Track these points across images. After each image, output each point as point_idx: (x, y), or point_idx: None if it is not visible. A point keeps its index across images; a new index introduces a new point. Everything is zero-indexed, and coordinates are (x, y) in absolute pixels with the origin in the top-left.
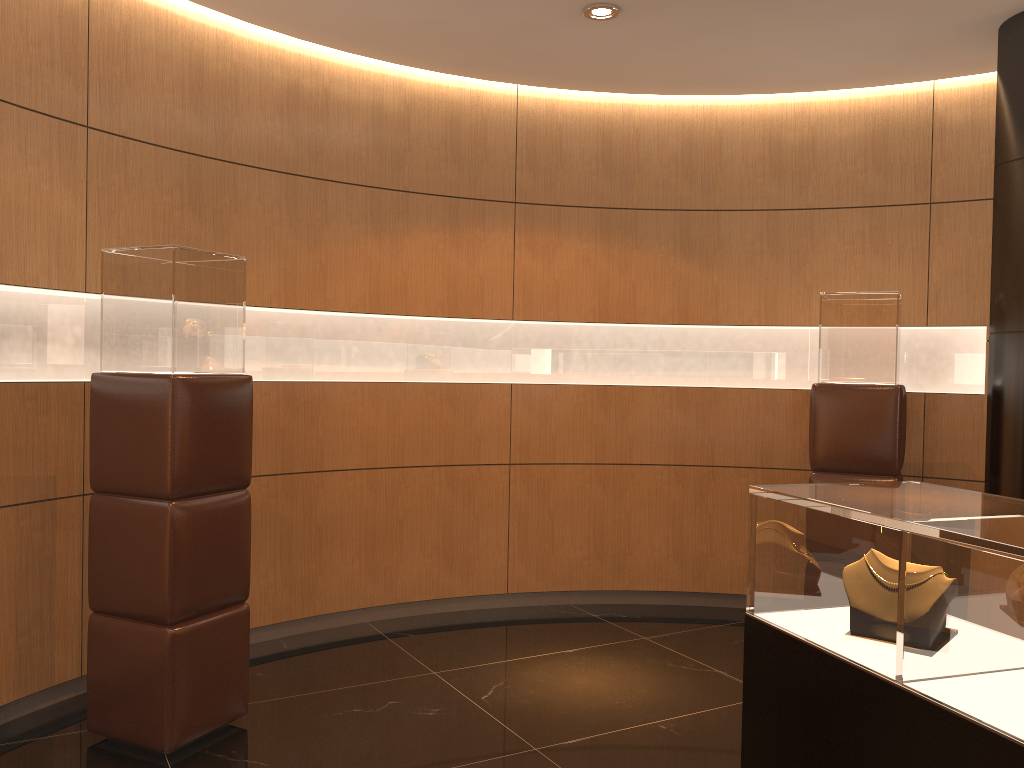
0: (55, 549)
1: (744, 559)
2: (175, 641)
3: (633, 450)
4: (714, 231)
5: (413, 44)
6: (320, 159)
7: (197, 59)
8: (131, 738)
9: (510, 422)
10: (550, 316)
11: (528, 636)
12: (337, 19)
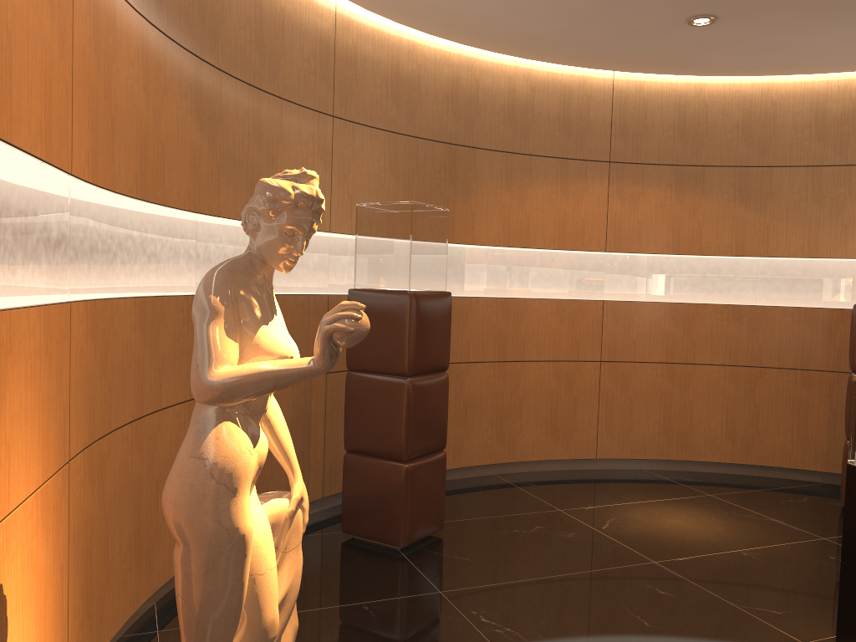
0: (311, 409)
1: (784, 440)
2: (408, 473)
3: (696, 353)
4: (767, 183)
5: (546, 45)
6: (472, 132)
7: (396, 63)
8: (376, 537)
9: (601, 329)
10: (634, 249)
11: (619, 489)
12: (496, 31)
